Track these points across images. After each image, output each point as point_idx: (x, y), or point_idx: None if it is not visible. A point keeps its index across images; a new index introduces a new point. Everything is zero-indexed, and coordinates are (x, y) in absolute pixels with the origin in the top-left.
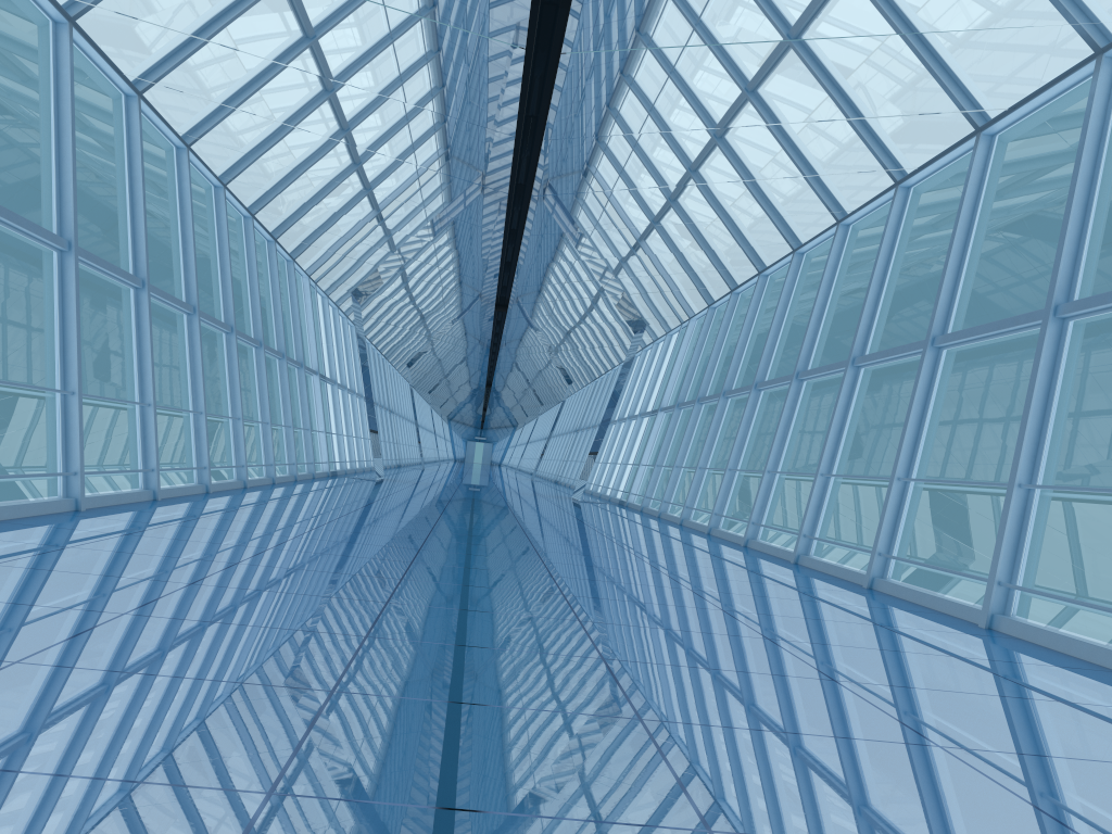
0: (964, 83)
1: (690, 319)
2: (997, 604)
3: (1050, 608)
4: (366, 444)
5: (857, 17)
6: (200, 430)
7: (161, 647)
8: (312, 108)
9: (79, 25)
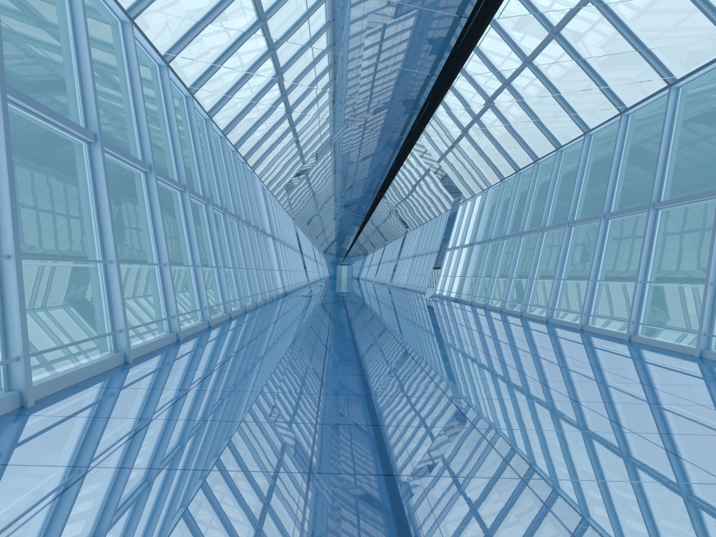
0: (664, 67)
1: (488, 188)
2: (703, 344)
3: (715, 345)
4: (302, 275)
5: (611, 47)
6: (237, 277)
7: (360, 386)
8: (299, 100)
9: (171, 66)
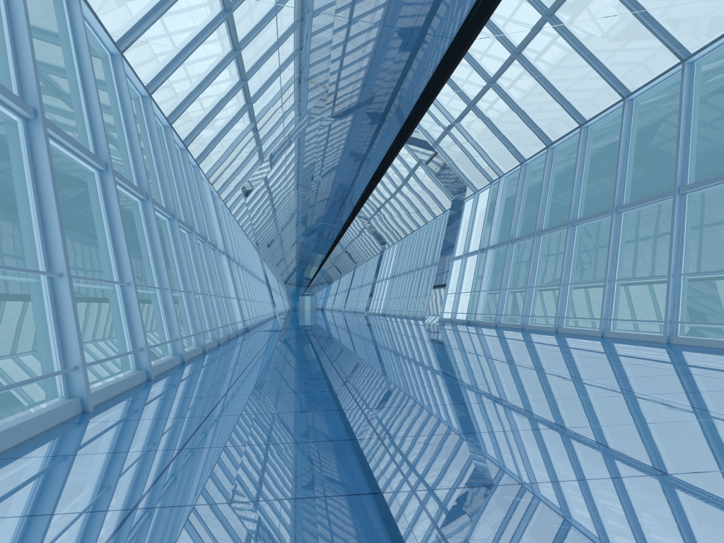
0: None
1: (500, 178)
2: None
3: None
4: (268, 303)
5: None
6: (168, 305)
7: None
8: None
9: None
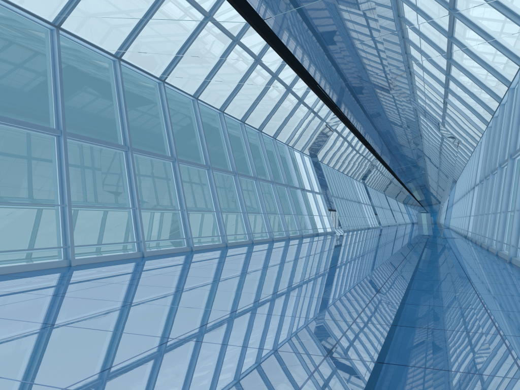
0: None
1: (482, 135)
2: None
3: None
4: (328, 219)
5: None
6: (219, 219)
7: (30, 308)
8: (213, 71)
9: (122, 59)
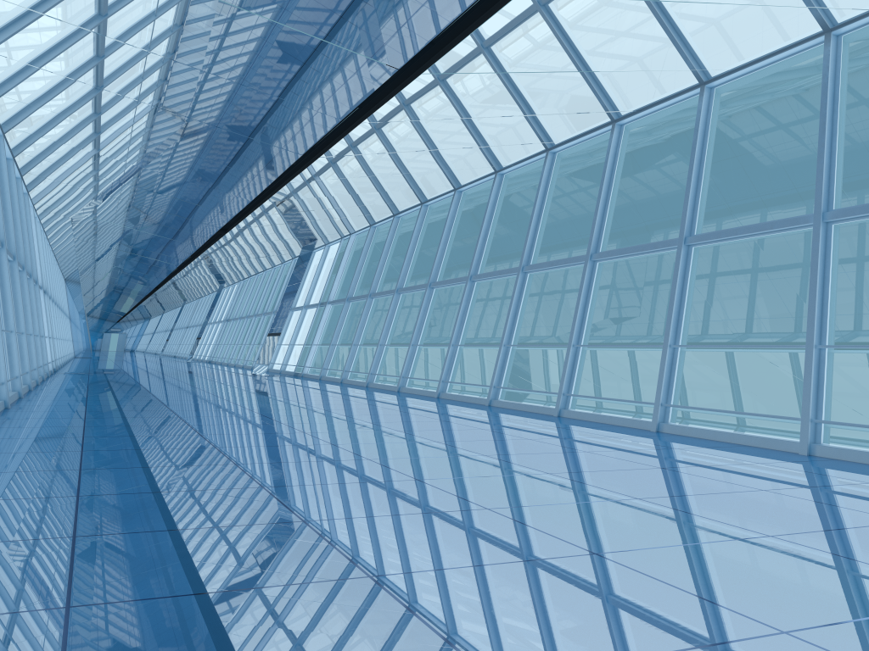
0: (627, 97)
1: (351, 235)
2: (660, 416)
3: None
4: (85, 345)
5: (601, 62)
6: (11, 346)
7: (344, 501)
8: (163, 87)
9: None
